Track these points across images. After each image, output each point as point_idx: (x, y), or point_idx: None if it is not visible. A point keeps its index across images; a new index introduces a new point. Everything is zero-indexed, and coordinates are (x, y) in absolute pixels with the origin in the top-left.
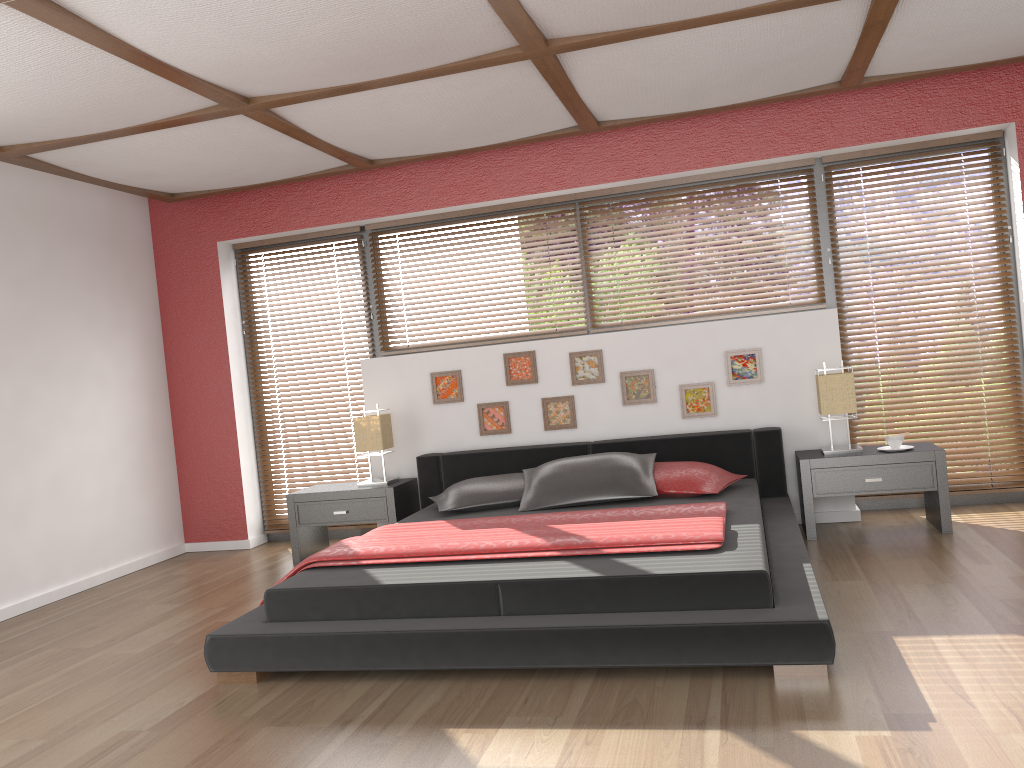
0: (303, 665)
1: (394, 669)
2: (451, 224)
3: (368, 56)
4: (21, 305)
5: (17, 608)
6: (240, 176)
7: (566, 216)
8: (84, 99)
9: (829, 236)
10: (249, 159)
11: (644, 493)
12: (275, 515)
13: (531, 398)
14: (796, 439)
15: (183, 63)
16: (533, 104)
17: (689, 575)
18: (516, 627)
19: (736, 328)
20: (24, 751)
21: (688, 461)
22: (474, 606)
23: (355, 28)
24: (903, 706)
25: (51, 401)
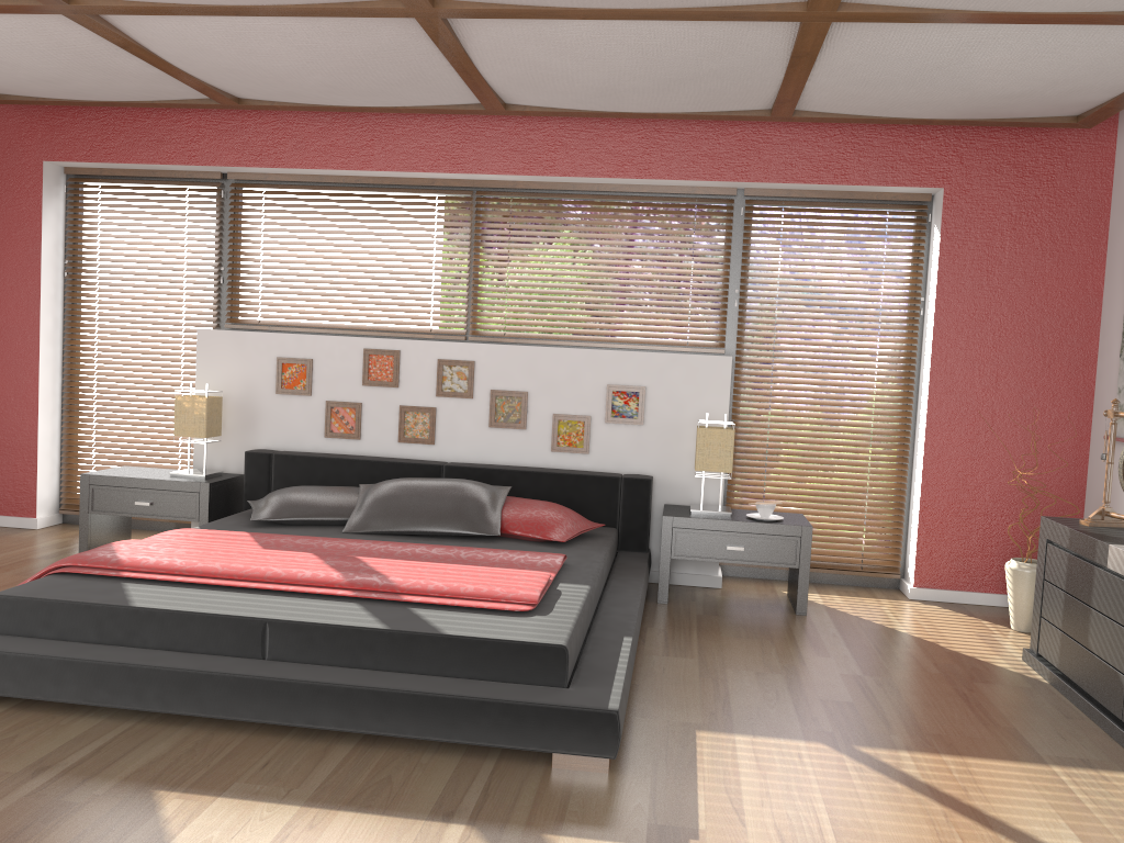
0: (16, 691)
1: (125, 708)
2: (329, 190)
3: None
4: None
5: None
6: (72, 88)
7: (461, 204)
8: None
9: (740, 276)
10: (79, 70)
11: (486, 531)
12: (75, 494)
13: (388, 403)
14: (668, 491)
15: None
16: (424, 70)
17: (482, 640)
18: (274, 677)
19: (624, 361)
20: None
21: (544, 501)
22: (236, 645)
23: None
24: (672, 816)
25: None
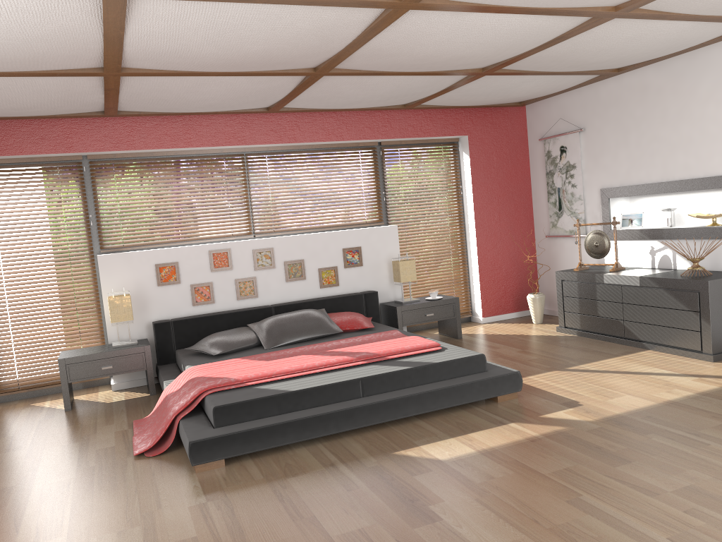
0: (261, 447)
1: (318, 437)
2: (157, 160)
3: (249, 62)
4: None
5: None
6: (21, 112)
7: (238, 161)
8: (30, 54)
9: (383, 185)
10: (53, 102)
11: (335, 331)
12: (2, 381)
13: (228, 279)
14: (379, 297)
15: (135, 46)
16: (273, 96)
17: (452, 360)
18: (385, 399)
19: (348, 235)
20: (138, 534)
21: (344, 311)
22: (348, 394)
23: (274, 50)
24: (561, 400)
25: None
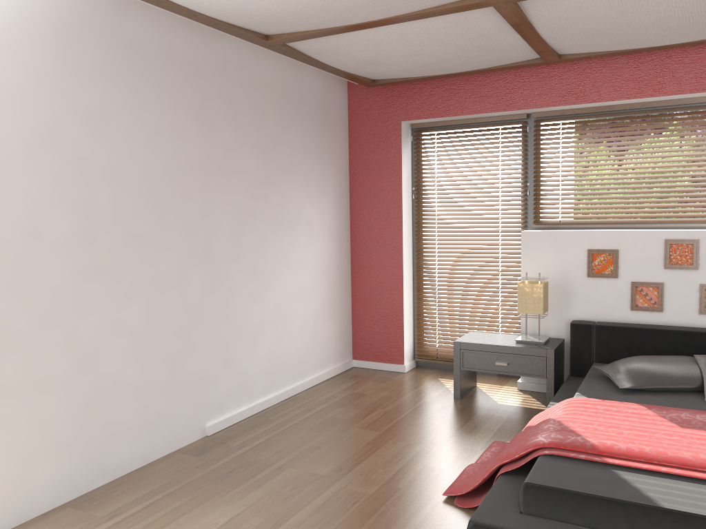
0: None
1: None
2: (616, 116)
3: None
4: (263, 168)
5: (248, 411)
6: (444, 66)
7: None
8: None
9: None
10: (465, 51)
11: None
12: (424, 347)
13: (688, 283)
14: None
15: None
16: None
17: None
18: None
19: None
20: None
21: None
22: None
23: None
24: None
25: (278, 246)
